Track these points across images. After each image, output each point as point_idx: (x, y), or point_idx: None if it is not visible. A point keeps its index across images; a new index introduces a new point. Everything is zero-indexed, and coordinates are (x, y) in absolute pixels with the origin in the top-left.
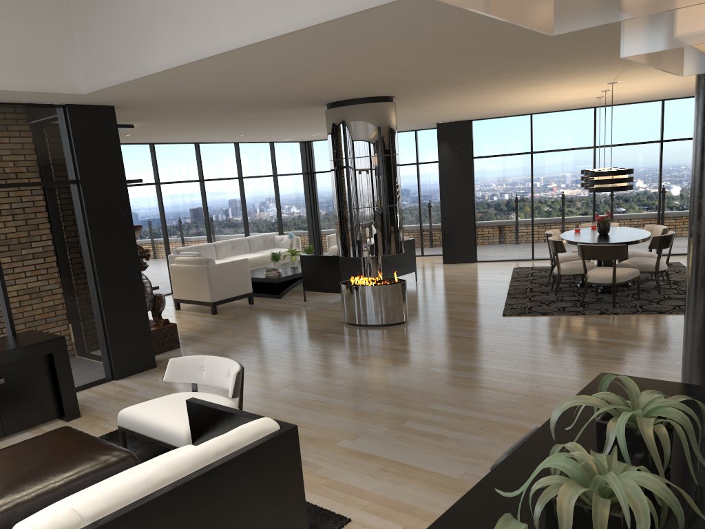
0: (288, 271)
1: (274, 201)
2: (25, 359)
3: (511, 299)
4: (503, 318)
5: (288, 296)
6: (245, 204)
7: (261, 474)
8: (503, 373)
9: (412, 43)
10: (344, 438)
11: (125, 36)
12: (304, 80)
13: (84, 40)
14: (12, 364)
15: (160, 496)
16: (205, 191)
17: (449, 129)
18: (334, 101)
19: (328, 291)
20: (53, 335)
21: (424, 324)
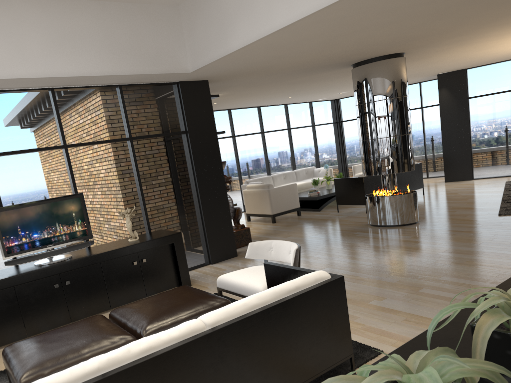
0: (325, 191)
1: (313, 144)
2: (157, 247)
3: (505, 203)
4: (499, 217)
5: (325, 209)
6: (292, 147)
7: (319, 308)
8: (501, 255)
9: (420, 2)
10: (374, 299)
11: (216, 29)
12: (337, 45)
13: (190, 37)
14: (150, 249)
15: (253, 315)
16: (265, 139)
17: (448, 77)
18: (358, 61)
19: (355, 204)
20: (174, 232)
21: (432, 223)
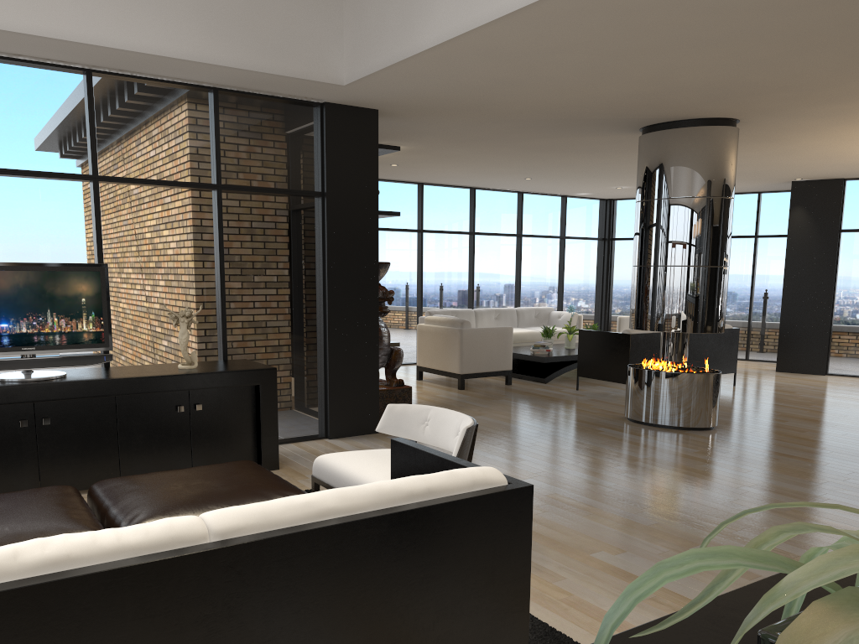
0: (561, 351)
1: (556, 269)
2: (228, 387)
3: None
4: None
5: (556, 382)
6: (520, 268)
7: (469, 542)
8: None
9: (781, 2)
10: (602, 550)
11: (399, 8)
12: (616, 76)
13: (353, 20)
14: (214, 390)
15: (319, 530)
16: (474, 246)
17: (810, 189)
18: (653, 123)
19: (610, 380)
20: (264, 366)
21: (740, 434)
